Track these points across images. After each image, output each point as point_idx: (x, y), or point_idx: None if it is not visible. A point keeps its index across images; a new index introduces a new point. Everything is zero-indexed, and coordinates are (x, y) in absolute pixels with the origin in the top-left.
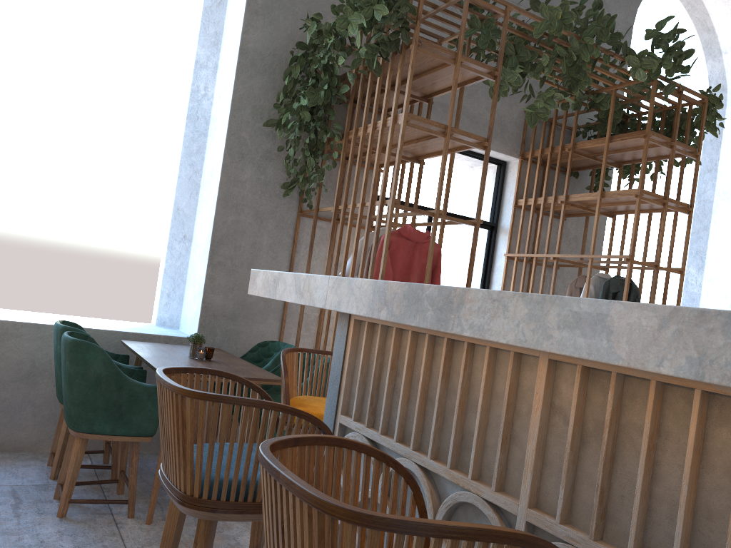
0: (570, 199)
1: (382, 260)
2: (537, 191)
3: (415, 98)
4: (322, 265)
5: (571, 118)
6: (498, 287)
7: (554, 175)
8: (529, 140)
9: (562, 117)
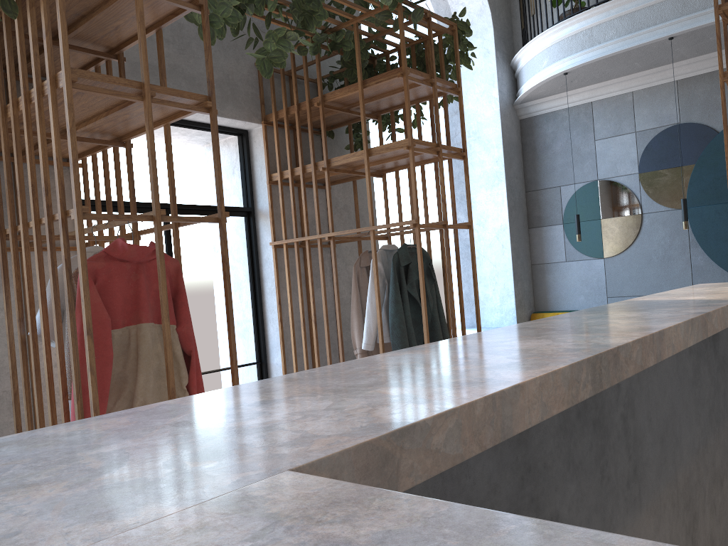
0: (332, 164)
1: (83, 306)
2: (292, 160)
3: (96, 54)
4: (15, 315)
5: (311, 68)
6: (272, 283)
7: (307, 138)
8: (269, 100)
9: (302, 67)
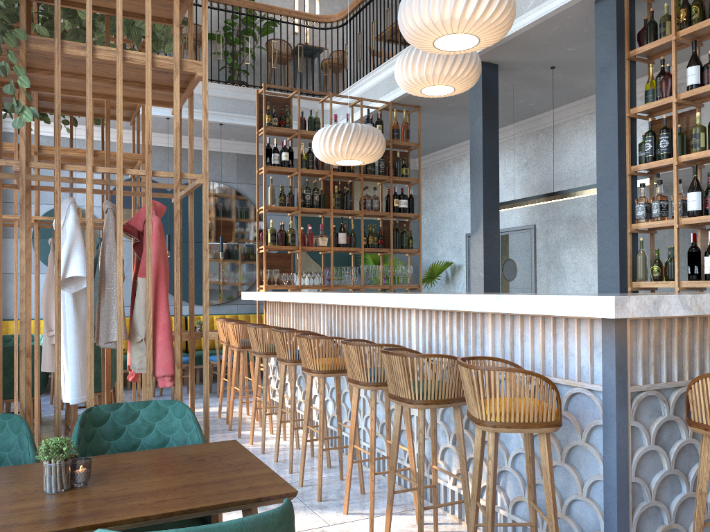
0: (43, 151)
1: (206, 254)
2: None
3: None
4: None
5: None
6: None
7: None
8: None
9: None
